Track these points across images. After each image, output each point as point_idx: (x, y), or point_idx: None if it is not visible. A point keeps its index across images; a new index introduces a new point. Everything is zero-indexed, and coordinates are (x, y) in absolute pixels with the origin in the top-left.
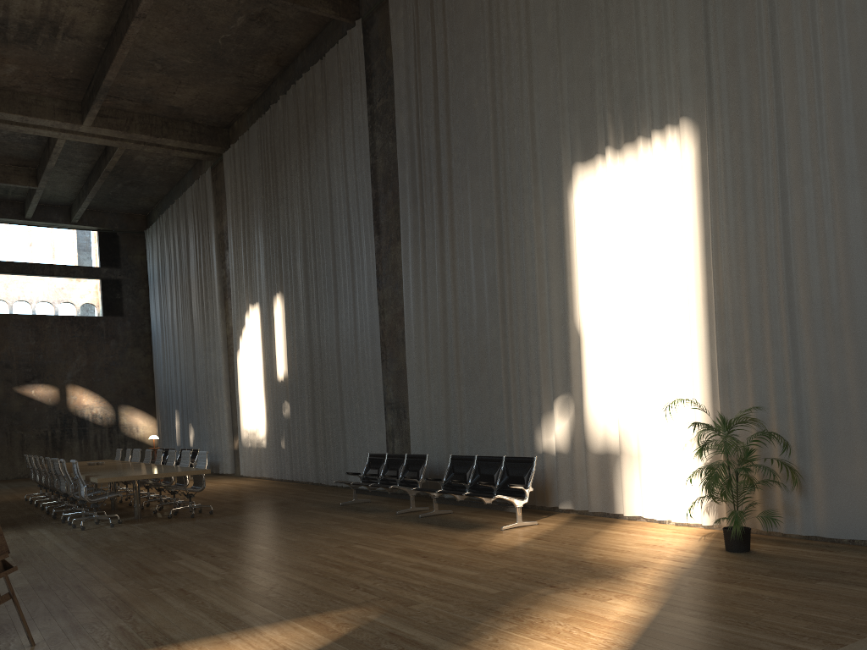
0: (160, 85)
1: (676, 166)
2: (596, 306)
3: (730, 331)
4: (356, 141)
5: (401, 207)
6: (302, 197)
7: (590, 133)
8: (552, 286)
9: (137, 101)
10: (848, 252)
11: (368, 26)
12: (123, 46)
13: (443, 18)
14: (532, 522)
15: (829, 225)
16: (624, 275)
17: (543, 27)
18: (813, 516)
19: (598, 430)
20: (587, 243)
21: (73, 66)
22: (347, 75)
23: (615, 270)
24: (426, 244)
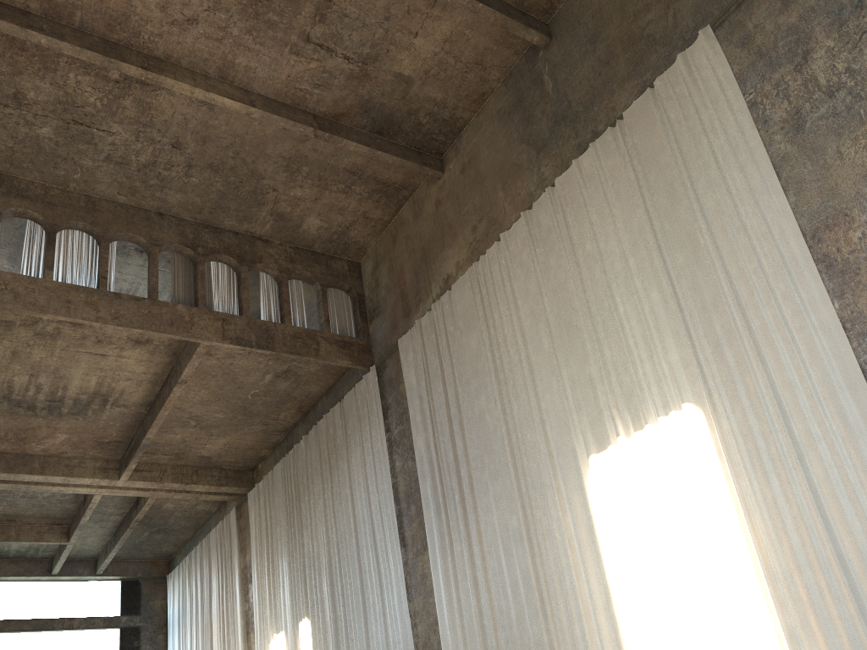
0: (193, 438)
1: (689, 445)
2: (639, 587)
3: (785, 592)
4: (377, 465)
5: (426, 518)
6: (326, 522)
7: (600, 428)
8: (589, 572)
9: (171, 454)
10: None
11: (381, 370)
12: (164, 408)
13: (449, 354)
14: None
15: (853, 477)
16: (661, 552)
17: (540, 349)
18: None
19: None
20: (616, 526)
21: (116, 429)
22: (365, 411)
23: (651, 548)
24: (454, 549)
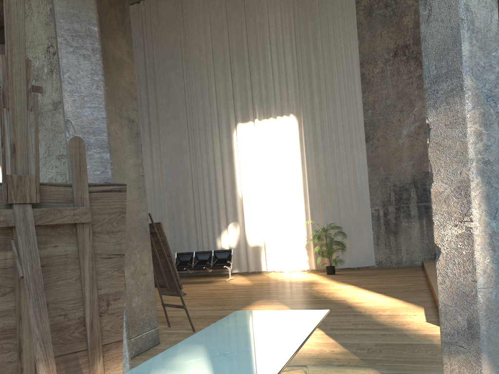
0: None
1: (288, 132)
2: (250, 184)
3: (313, 196)
4: None
5: None
6: None
7: (245, 111)
8: (226, 174)
9: None
10: (357, 171)
11: None
12: None
13: (151, 38)
14: (233, 277)
15: (349, 161)
16: (263, 172)
17: (218, 60)
18: (346, 261)
19: (252, 236)
20: (244, 157)
21: None
22: None
23: (261, 170)
24: None
